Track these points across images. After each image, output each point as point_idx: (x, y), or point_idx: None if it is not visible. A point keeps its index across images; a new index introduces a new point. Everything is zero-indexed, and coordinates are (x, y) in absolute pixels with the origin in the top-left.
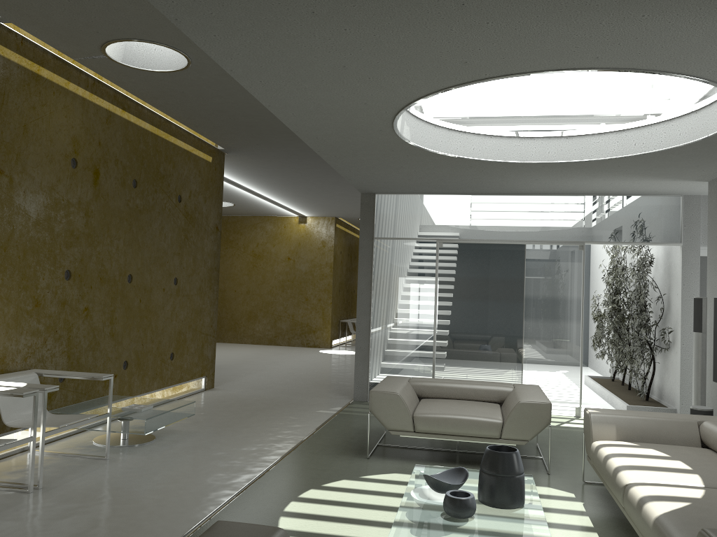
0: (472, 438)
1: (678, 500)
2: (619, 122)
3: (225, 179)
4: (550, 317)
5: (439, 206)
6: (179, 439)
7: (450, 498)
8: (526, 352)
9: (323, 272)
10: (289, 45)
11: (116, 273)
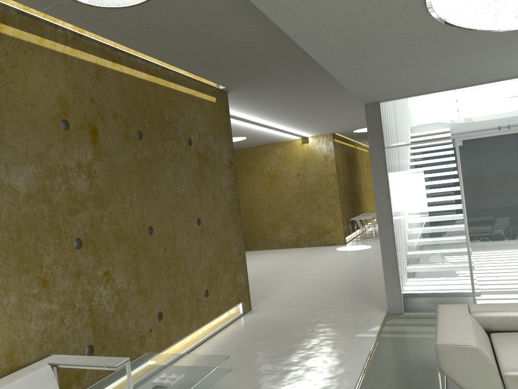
0: None
1: None
2: None
3: (234, 117)
4: None
5: (451, 103)
6: None
7: None
8: None
9: (329, 181)
10: None
11: (134, 229)
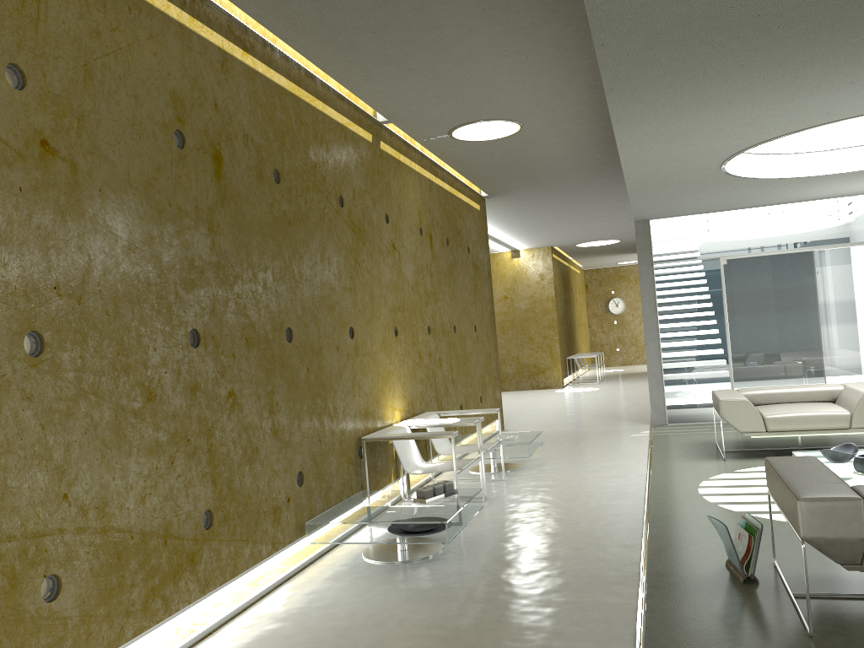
0: (823, 431)
1: None
2: None
3: None
4: (848, 320)
5: (717, 224)
6: (540, 464)
7: (861, 458)
8: (827, 357)
9: (545, 307)
10: (689, 122)
11: (448, 325)
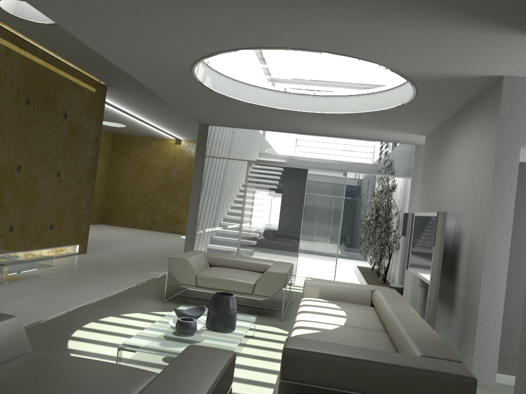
0: (234, 293)
1: (314, 329)
2: (357, 89)
3: (114, 106)
4: (319, 221)
5: (252, 138)
6: (38, 281)
7: (179, 321)
8: (301, 243)
9: (190, 180)
10: (95, 14)
11: (7, 164)
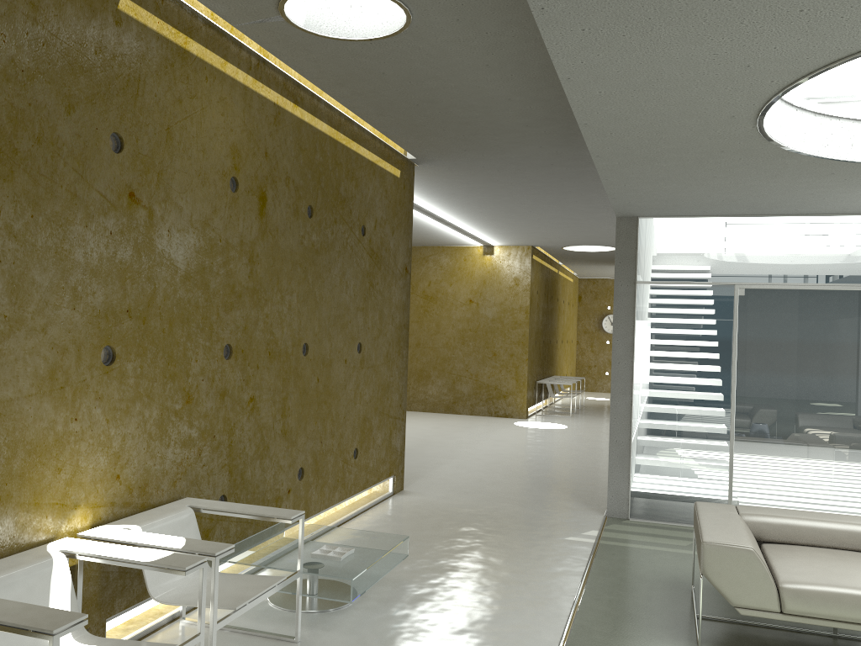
0: None
1: None
2: None
3: None
4: None
5: (738, 234)
6: (390, 597)
7: None
8: None
9: (516, 319)
10: None
11: (288, 343)
